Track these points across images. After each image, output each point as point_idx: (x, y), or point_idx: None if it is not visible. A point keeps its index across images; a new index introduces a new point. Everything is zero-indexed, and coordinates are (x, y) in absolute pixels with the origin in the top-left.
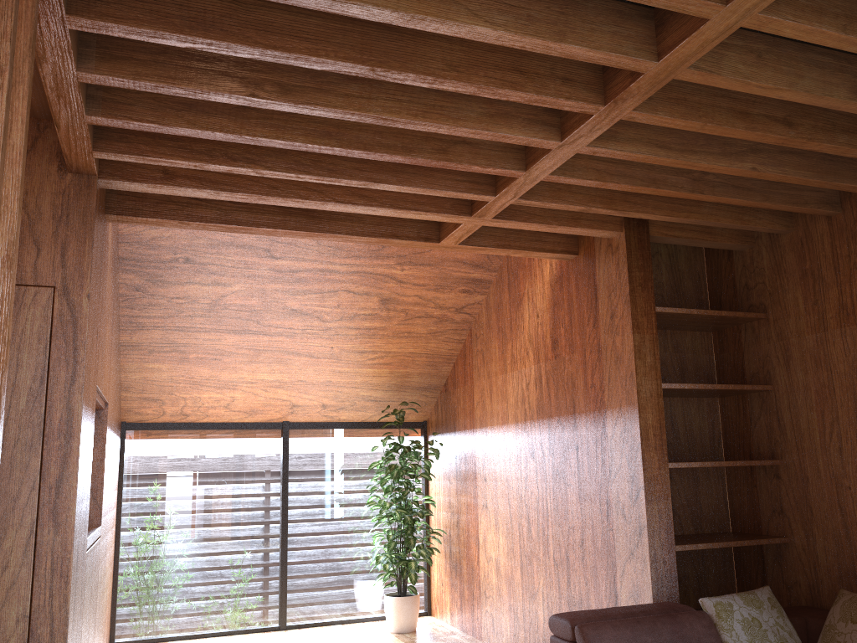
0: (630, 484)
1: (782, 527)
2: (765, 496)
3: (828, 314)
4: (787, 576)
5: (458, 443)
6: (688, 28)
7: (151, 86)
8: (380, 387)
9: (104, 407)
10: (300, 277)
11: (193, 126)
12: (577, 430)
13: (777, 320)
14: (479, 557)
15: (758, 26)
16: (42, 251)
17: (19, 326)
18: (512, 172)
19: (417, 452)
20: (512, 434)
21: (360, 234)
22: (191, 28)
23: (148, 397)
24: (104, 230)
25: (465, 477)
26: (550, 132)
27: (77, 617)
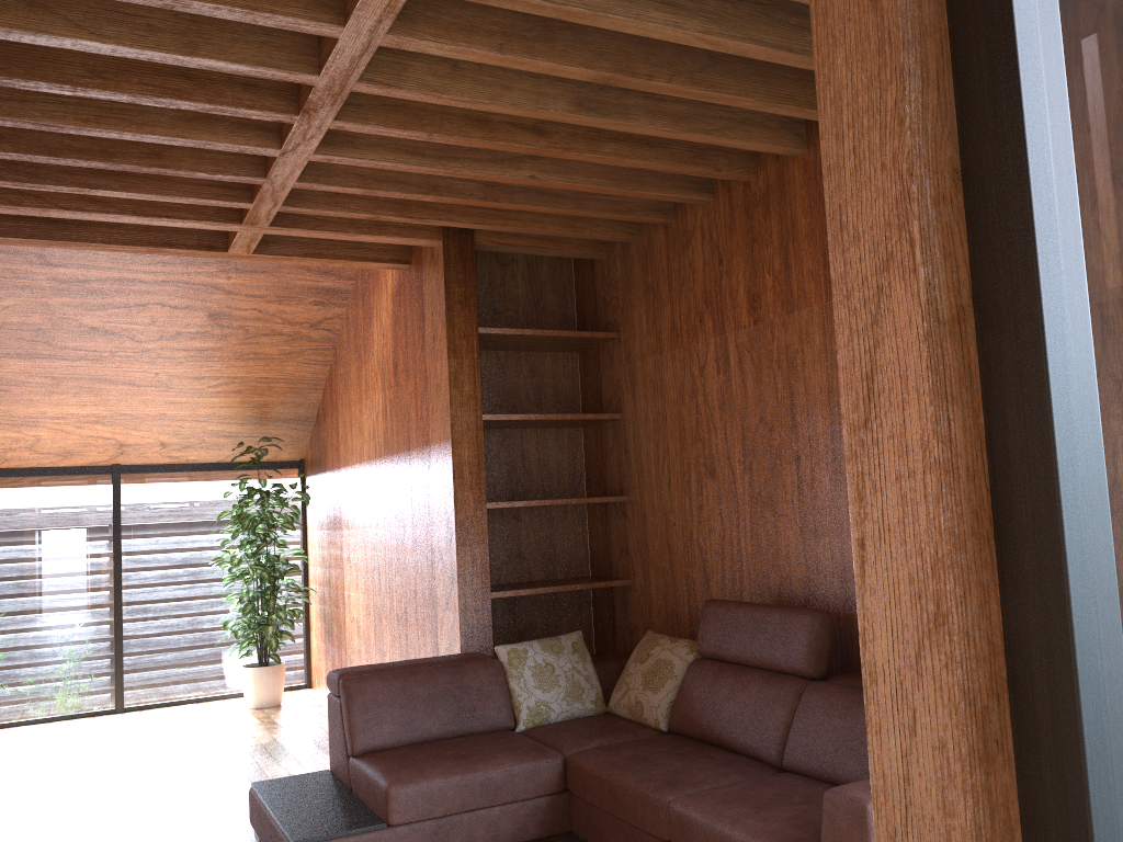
0: (446, 527)
1: (627, 569)
2: (615, 536)
3: (664, 335)
4: (630, 621)
5: (328, 485)
6: (331, 44)
7: None
8: (233, 420)
9: None
10: (94, 288)
11: None
12: (411, 469)
13: (627, 340)
14: (345, 617)
15: (398, 45)
16: None
17: None
18: (250, 179)
19: (281, 497)
20: (367, 473)
21: (120, 243)
22: None
23: None
24: None
25: (334, 525)
26: (266, 138)
27: None
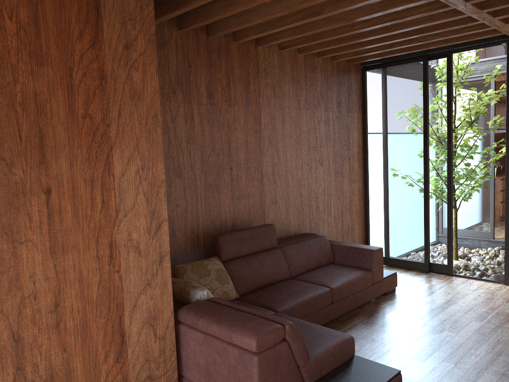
0: (149, 219)
1: None
2: None
3: None
4: None
5: None
6: None
7: None
8: None
9: None
10: None
11: None
12: (48, 169)
13: None
14: None
15: None
16: None
17: None
18: None
19: None
20: None
21: None
22: None
23: None
24: None
25: None
26: None
27: None
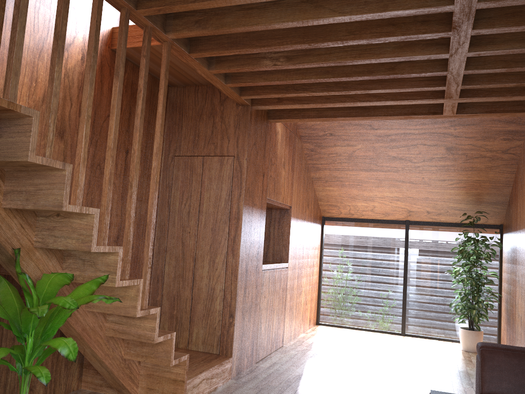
0: None
1: None
2: None
3: None
4: None
5: (511, 239)
6: None
7: (235, 70)
8: (461, 201)
9: (288, 208)
10: (392, 138)
11: (266, 80)
12: None
13: None
14: (515, 313)
15: None
16: (230, 141)
17: (222, 173)
18: (439, 73)
19: (485, 243)
20: None
21: (391, 115)
22: (231, 46)
23: (331, 204)
24: (267, 127)
25: (513, 262)
26: (441, 49)
27: (251, 296)
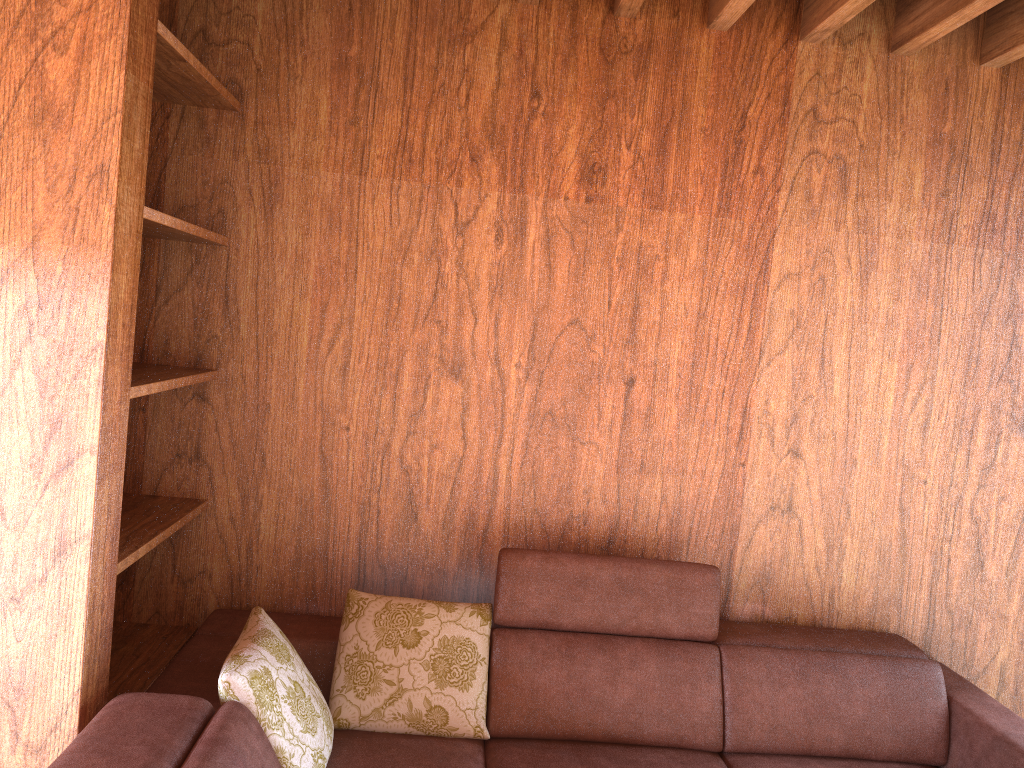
0: (42, 437)
1: (194, 484)
2: (164, 430)
3: (376, 150)
4: (185, 563)
5: None
6: None
7: None
8: None
9: None
10: None
11: None
12: None
13: (266, 125)
14: None
15: None
16: None
17: None
18: None
19: None
20: None
21: None
22: None
23: None
24: None
25: None
26: None
27: None
